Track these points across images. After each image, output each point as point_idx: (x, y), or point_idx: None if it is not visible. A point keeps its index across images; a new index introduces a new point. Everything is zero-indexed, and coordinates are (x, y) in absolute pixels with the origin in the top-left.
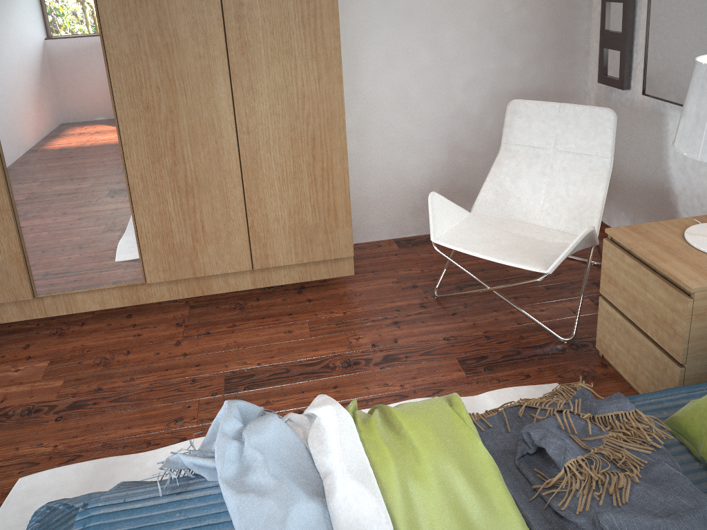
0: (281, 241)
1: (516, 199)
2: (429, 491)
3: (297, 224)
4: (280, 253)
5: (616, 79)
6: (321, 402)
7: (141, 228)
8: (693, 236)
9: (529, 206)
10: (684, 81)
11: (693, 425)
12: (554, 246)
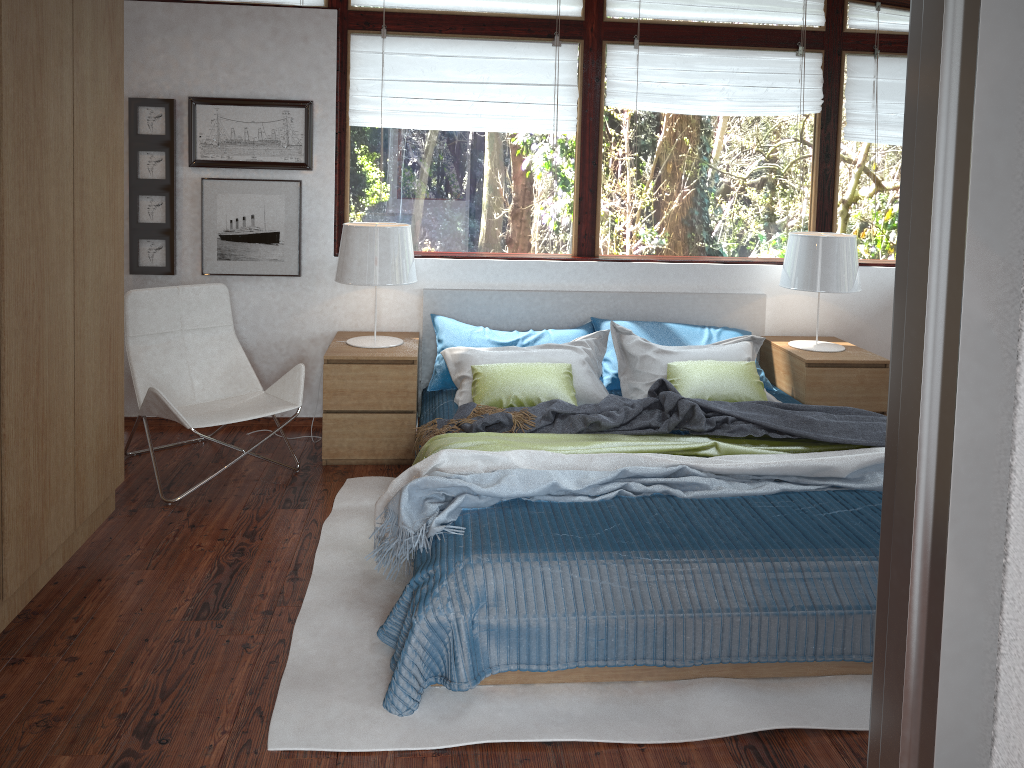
0: (91, 479)
1: (168, 387)
2: (516, 443)
3: (100, 451)
4: (90, 497)
5: (160, 266)
6: (425, 463)
7: (9, 505)
8: (362, 344)
9: (181, 390)
10: (253, 255)
11: (491, 400)
12: (248, 404)
